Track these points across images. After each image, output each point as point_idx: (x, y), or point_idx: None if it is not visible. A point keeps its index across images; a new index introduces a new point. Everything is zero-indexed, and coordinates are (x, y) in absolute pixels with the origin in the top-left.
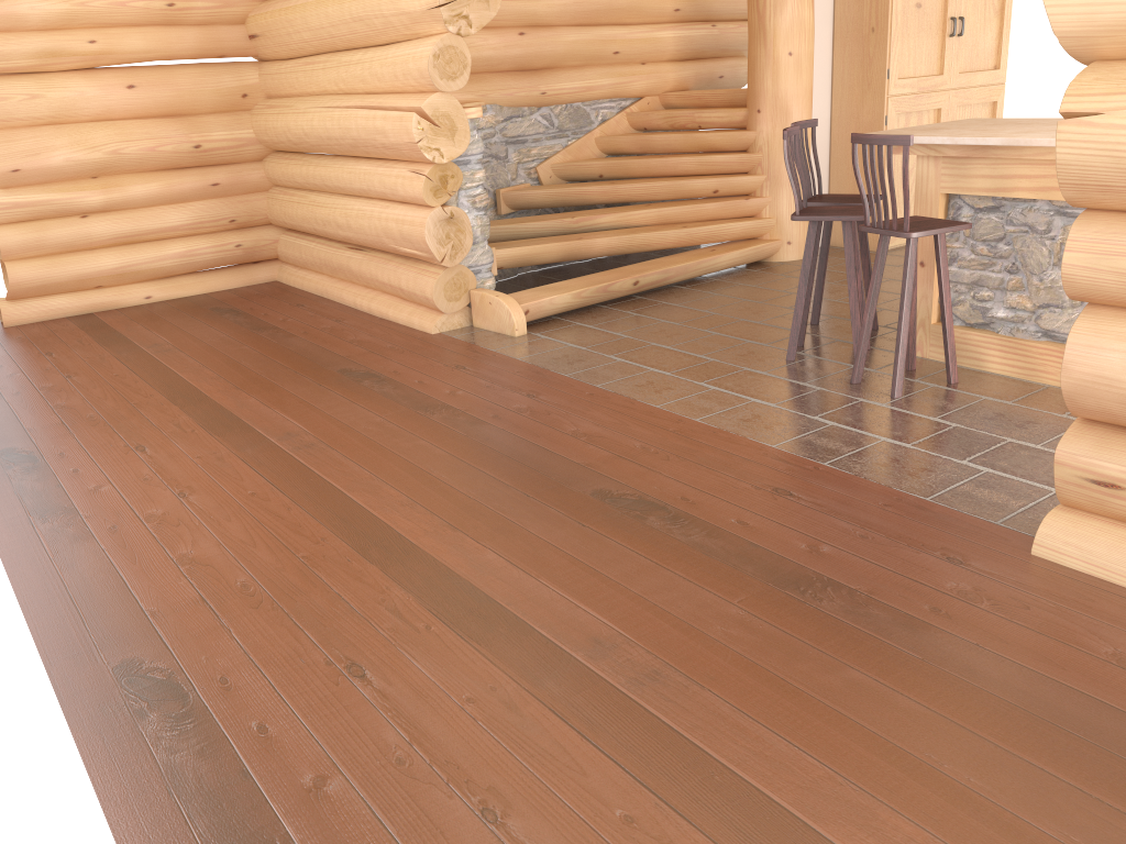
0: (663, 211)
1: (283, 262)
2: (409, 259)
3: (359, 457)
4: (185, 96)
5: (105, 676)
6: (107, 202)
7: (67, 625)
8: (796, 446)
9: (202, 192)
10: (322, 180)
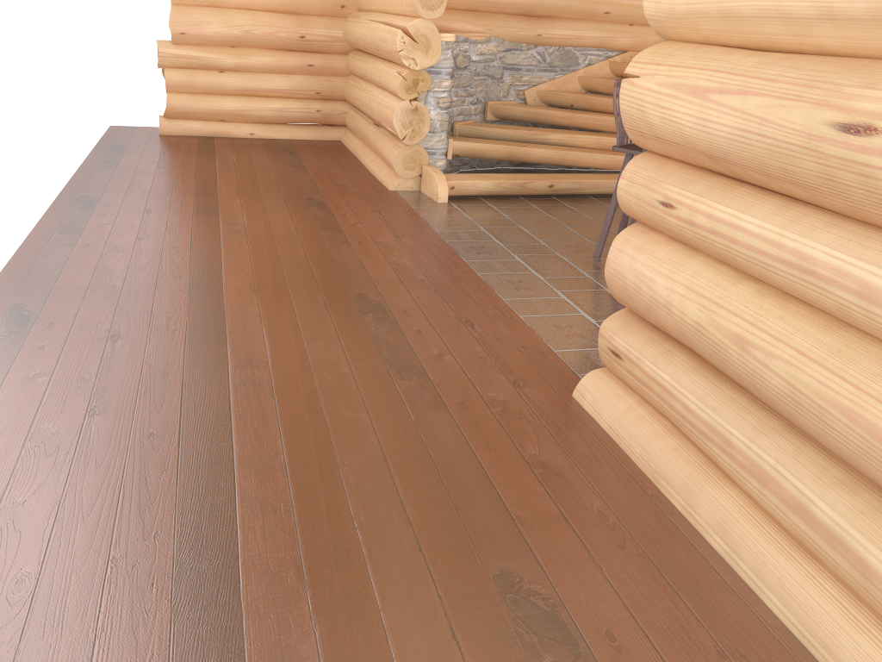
0: (602, 139)
1: (348, 128)
2: (395, 136)
3: (254, 244)
4: (301, 0)
5: (3, 306)
6: (236, 65)
7: (14, 281)
8: (518, 303)
9: (301, 69)
10: (365, 73)
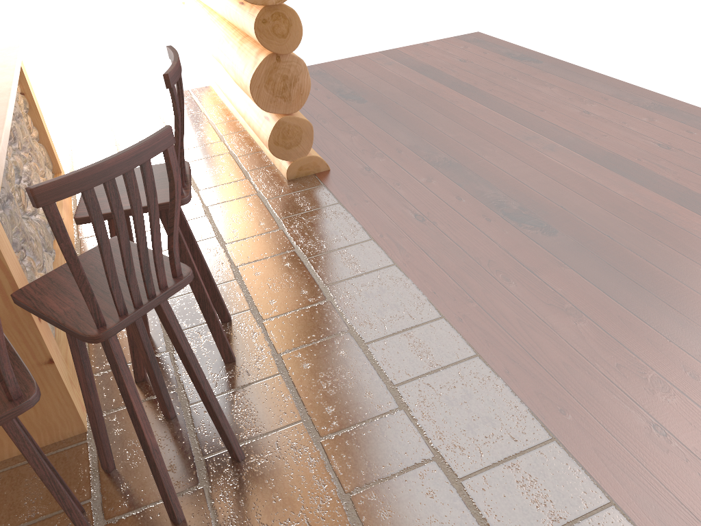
0: None
1: None
2: None
3: None
4: None
5: None
6: None
7: None
8: (377, 261)
9: None
10: None
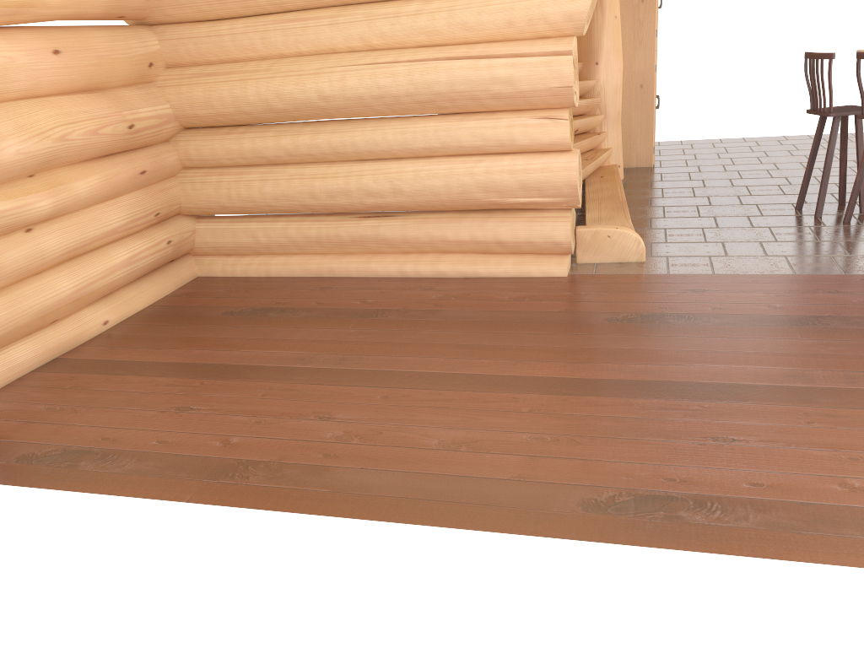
0: None
1: (193, 255)
2: (493, 212)
3: None
4: (105, 64)
5: None
6: (56, 207)
7: None
8: None
9: (133, 183)
10: (334, 148)
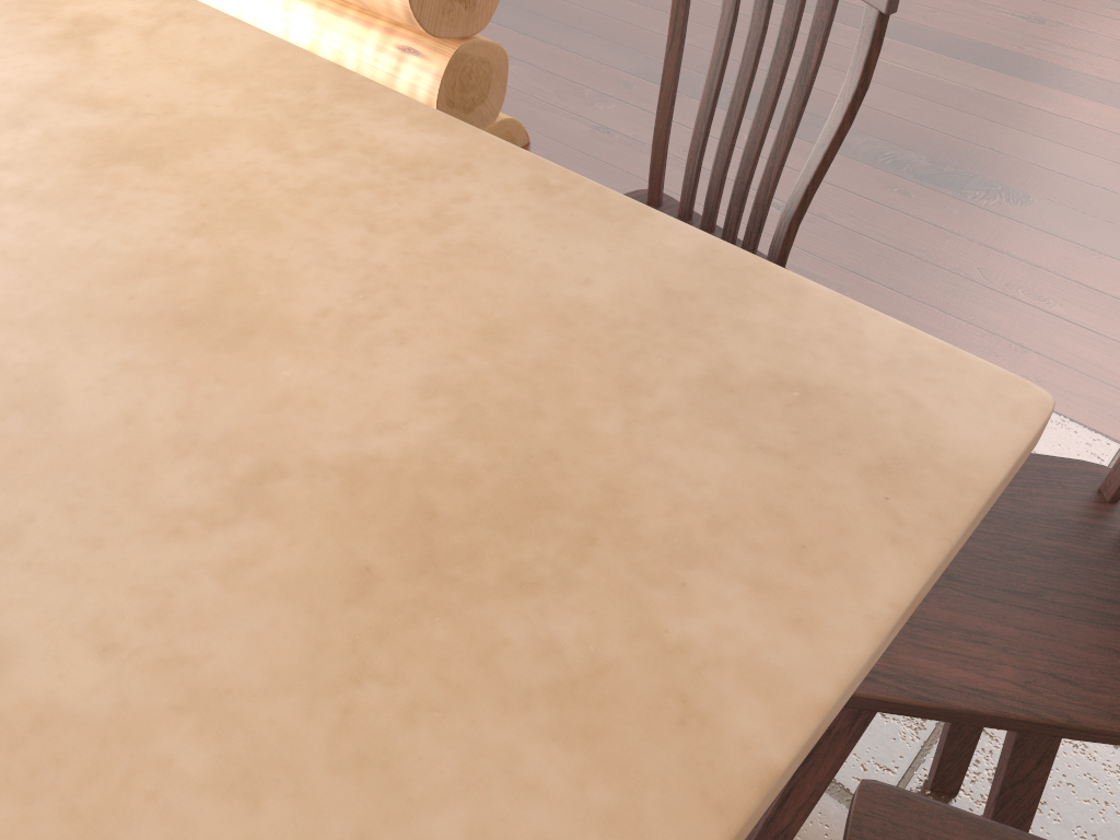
0: None
1: None
2: None
3: None
4: None
5: None
6: None
7: None
8: None
9: None
10: None
